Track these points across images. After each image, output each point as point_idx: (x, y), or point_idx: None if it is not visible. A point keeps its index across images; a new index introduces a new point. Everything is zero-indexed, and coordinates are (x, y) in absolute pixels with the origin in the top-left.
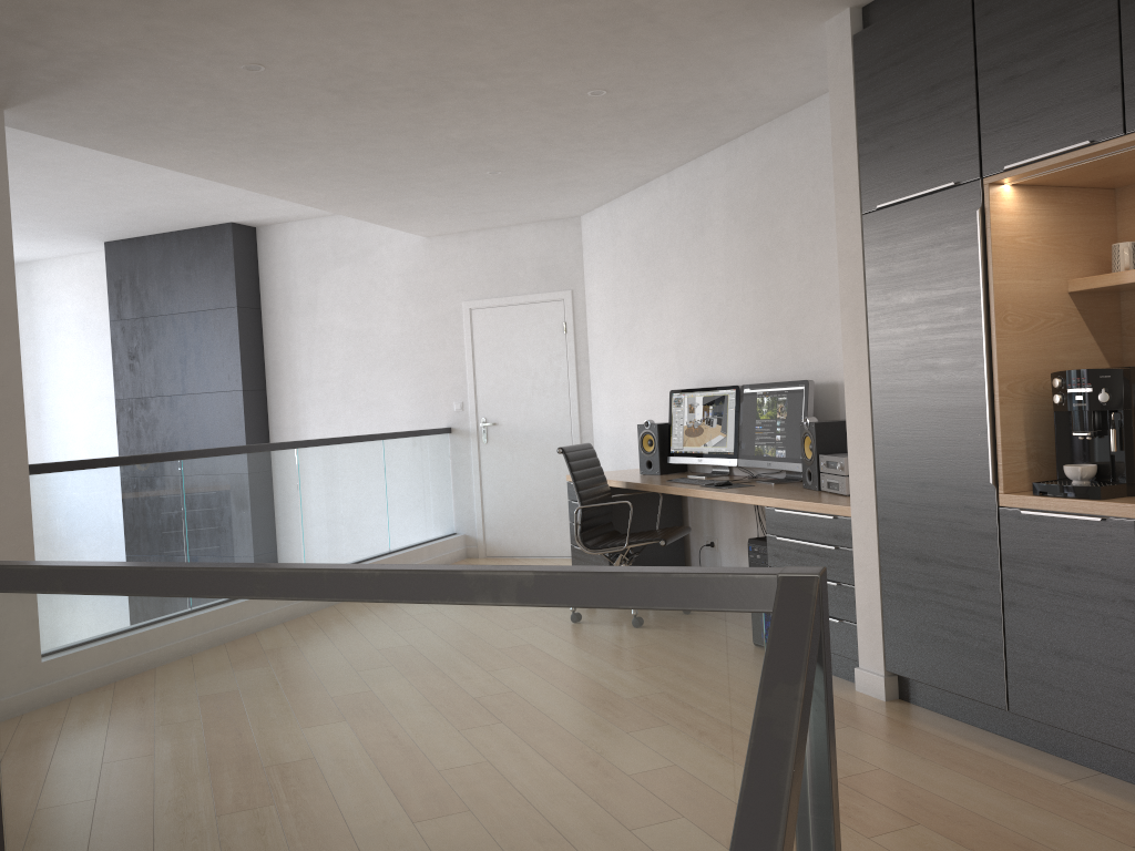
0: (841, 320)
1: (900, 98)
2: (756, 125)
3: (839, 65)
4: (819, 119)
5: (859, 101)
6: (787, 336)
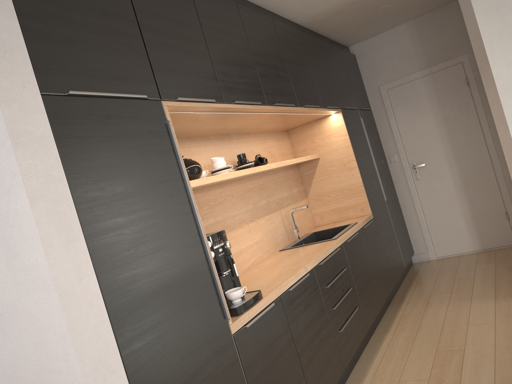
0: (35, 219)
1: (70, 1)
2: None
3: None
4: None
5: None
6: None
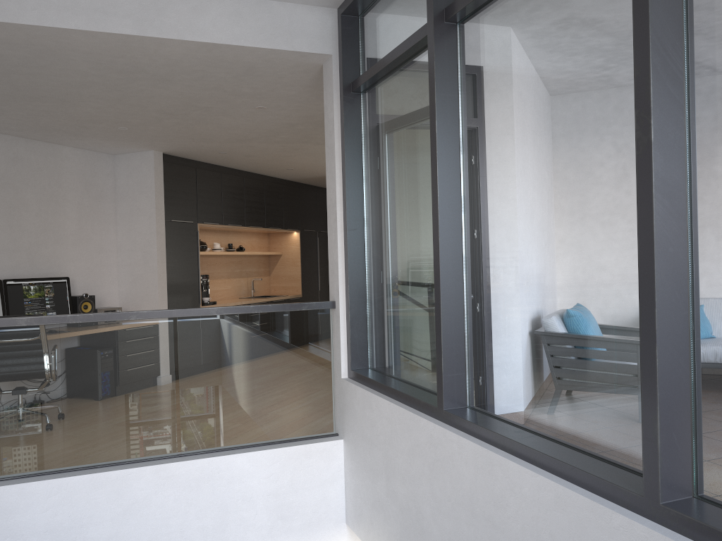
0: (157, 254)
1: (177, 190)
2: (11, 134)
3: (158, 168)
4: (54, 154)
5: (165, 184)
6: (26, 253)
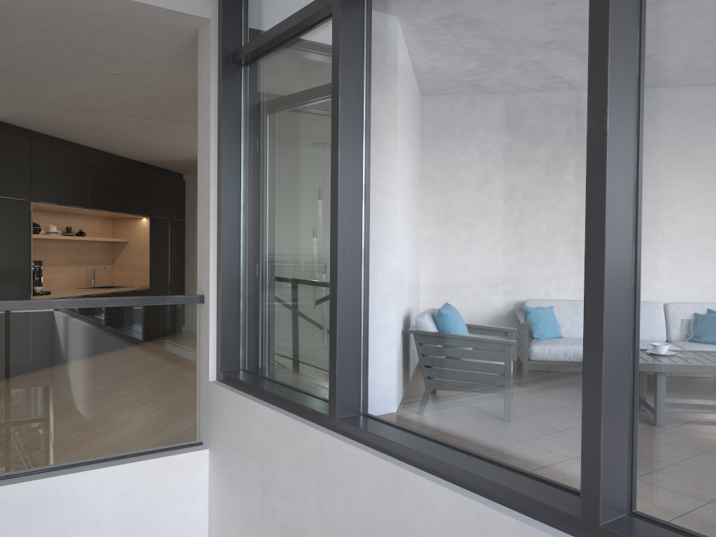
0: None
1: (7, 162)
2: None
3: None
4: None
5: None
6: None
